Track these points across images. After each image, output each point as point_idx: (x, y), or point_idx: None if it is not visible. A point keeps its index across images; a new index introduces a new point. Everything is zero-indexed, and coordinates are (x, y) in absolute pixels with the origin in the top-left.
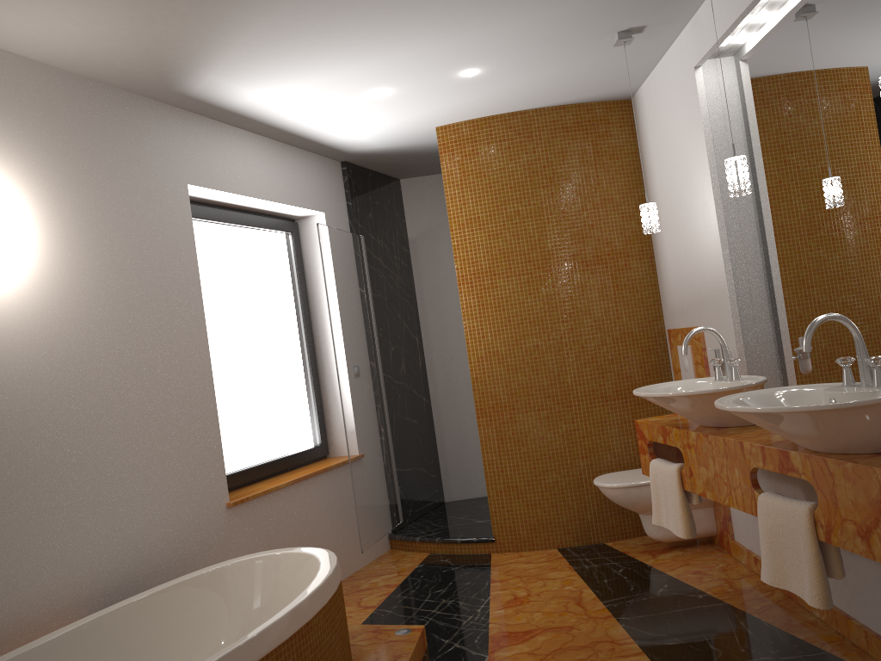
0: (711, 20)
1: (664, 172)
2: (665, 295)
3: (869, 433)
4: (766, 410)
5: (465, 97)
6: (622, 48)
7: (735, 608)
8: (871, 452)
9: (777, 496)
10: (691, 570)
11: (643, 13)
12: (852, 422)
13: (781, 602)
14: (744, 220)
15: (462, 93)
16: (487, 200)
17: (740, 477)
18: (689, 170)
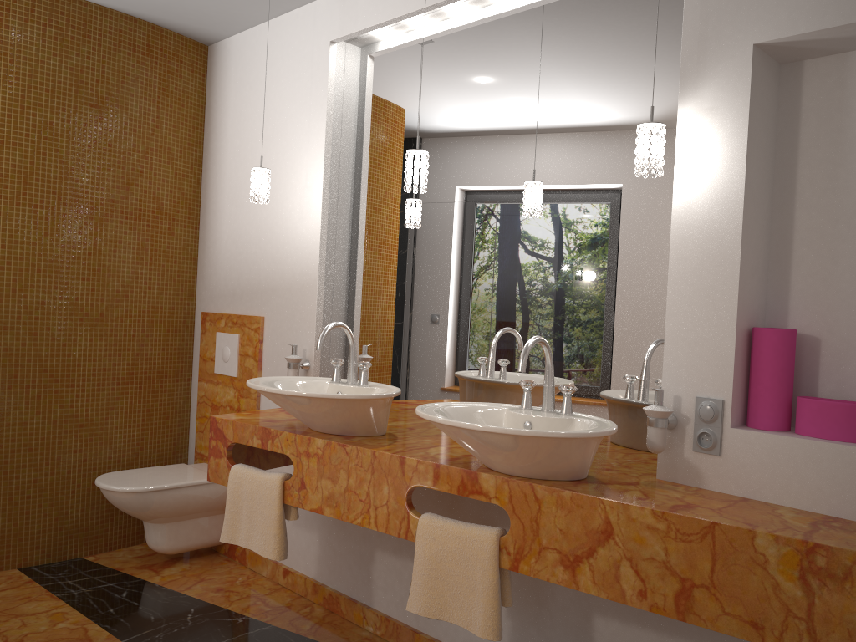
0: (374, 1)
1: (245, 140)
2: (207, 274)
3: (582, 461)
4: (520, 432)
5: None
6: None
7: (286, 631)
8: (569, 479)
9: (444, 518)
10: (211, 587)
11: None
12: (581, 450)
13: (327, 617)
14: (344, 217)
15: None
16: (9, 94)
17: (390, 495)
18: (290, 147)
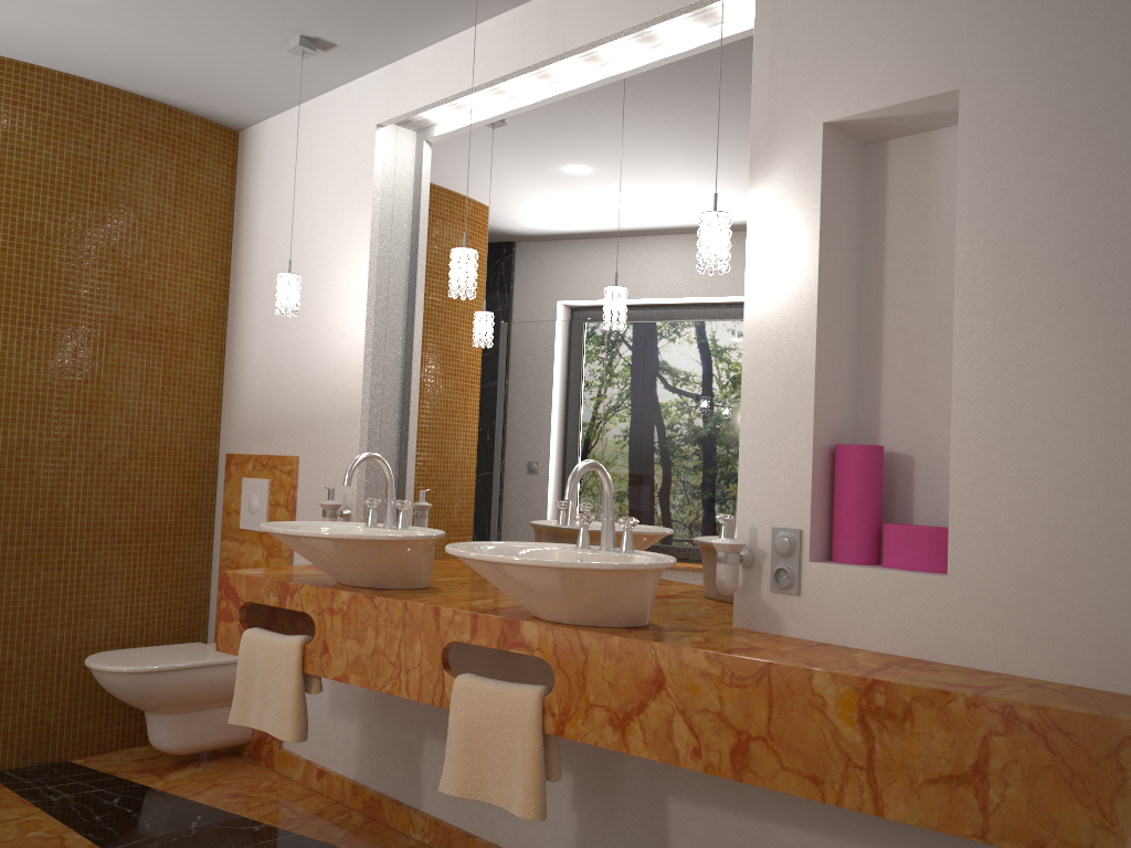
0: (425, 77)
1: (280, 243)
2: (233, 406)
3: (636, 603)
4: (553, 563)
5: (15, 15)
6: (287, 59)
7: (312, 840)
8: (624, 626)
9: (483, 678)
10: (226, 792)
11: (348, 27)
12: (630, 587)
13: (366, 825)
14: (395, 333)
15: (15, 6)
16: None
17: (423, 654)
18: (331, 251)
